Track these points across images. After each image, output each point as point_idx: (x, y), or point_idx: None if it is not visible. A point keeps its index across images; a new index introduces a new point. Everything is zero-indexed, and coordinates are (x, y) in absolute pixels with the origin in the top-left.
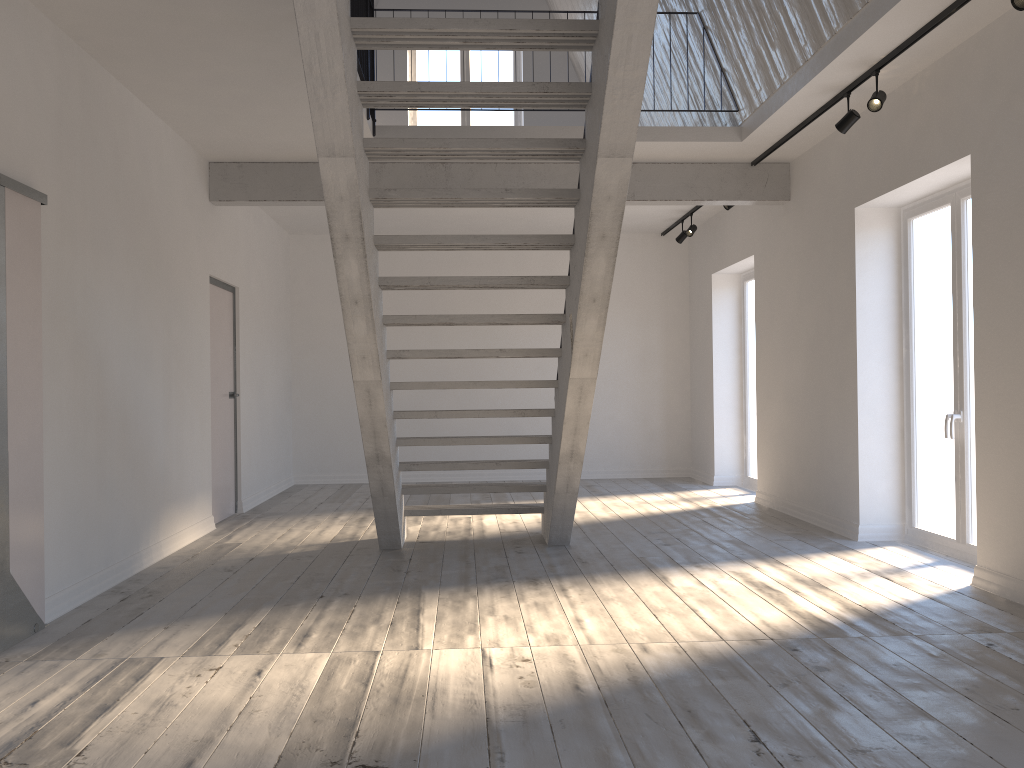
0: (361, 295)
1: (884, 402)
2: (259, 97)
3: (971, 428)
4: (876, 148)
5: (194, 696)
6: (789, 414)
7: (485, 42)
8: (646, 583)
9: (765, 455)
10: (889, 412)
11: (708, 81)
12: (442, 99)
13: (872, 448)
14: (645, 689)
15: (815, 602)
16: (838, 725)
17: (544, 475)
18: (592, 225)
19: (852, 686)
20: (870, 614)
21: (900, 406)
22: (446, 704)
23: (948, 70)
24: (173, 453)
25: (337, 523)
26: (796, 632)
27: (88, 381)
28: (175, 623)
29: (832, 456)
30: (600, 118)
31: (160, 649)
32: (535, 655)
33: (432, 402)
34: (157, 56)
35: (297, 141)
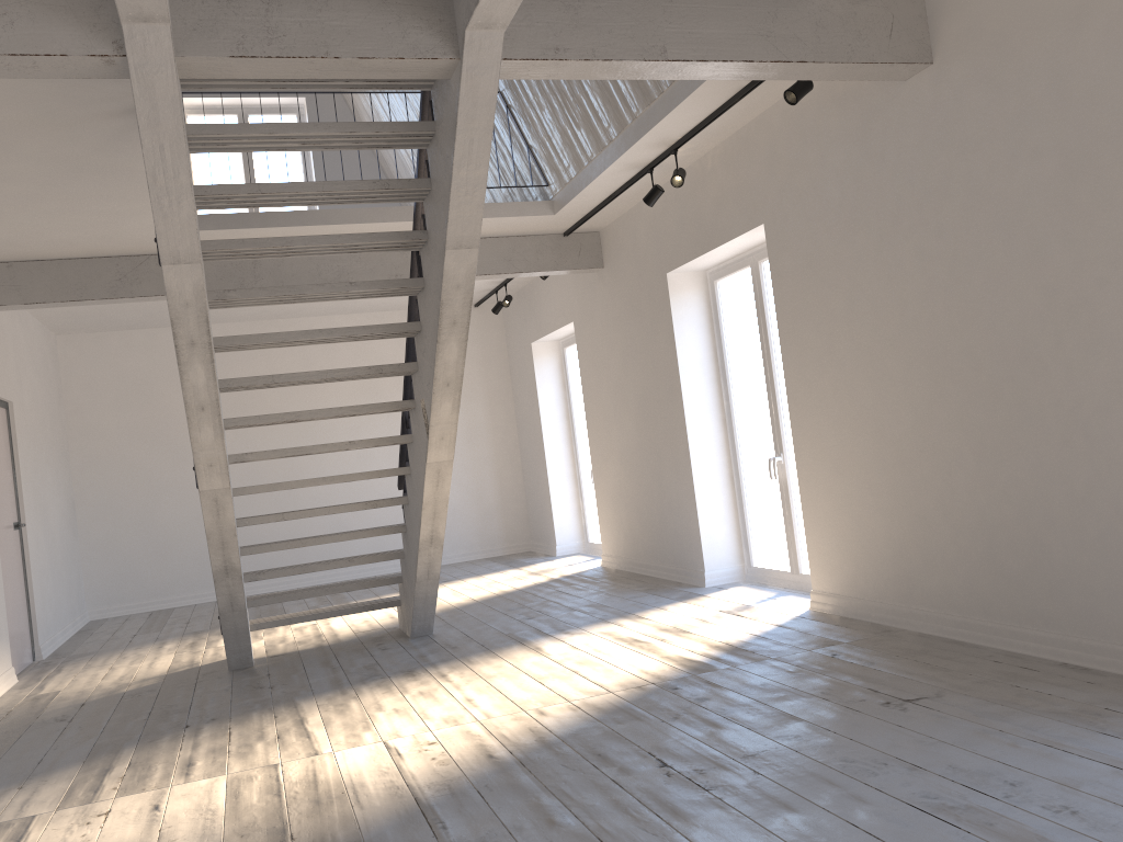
0: (208, 401)
1: (713, 453)
2: (46, 194)
3: (791, 468)
4: (680, 218)
5: (95, 841)
6: (626, 474)
7: (324, 143)
8: (522, 656)
9: (607, 518)
10: (719, 462)
11: (515, 157)
12: (281, 198)
13: (708, 497)
14: (554, 745)
15: (682, 646)
16: (728, 740)
17: (379, 570)
18: (443, 313)
19: (731, 708)
20: (732, 648)
21: (727, 455)
22: (370, 795)
23: (736, 149)
24: None
25: (165, 653)
26: (673, 674)
27: None
28: (28, 781)
29: (672, 510)
30: (446, 213)
31: (27, 808)
32: (439, 737)
33: (246, 506)
34: None
35: (83, 236)
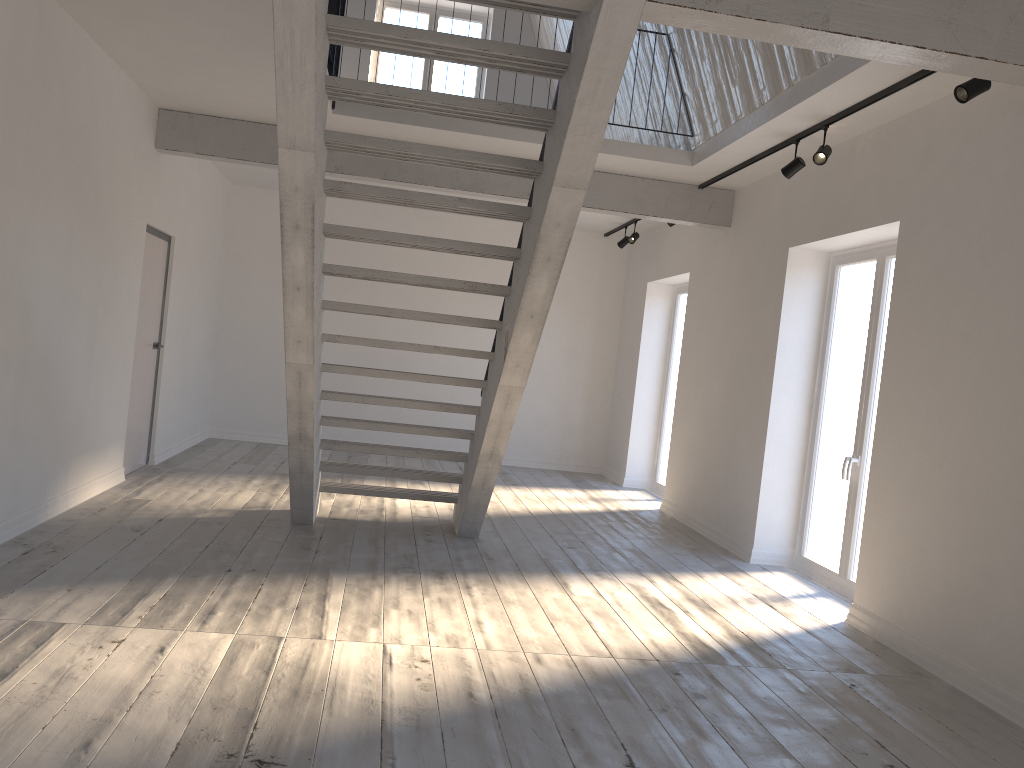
0: (304, 283)
1: (791, 435)
2: (221, 58)
3: (866, 473)
4: (816, 195)
5: (95, 670)
6: (702, 432)
7: (458, 57)
8: (547, 588)
9: (675, 466)
10: (794, 445)
11: (668, 101)
12: (408, 104)
13: (774, 477)
14: (534, 702)
15: (702, 625)
16: (706, 756)
17: None
18: (539, 247)
19: (724, 717)
20: (750, 643)
21: (805, 441)
22: (344, 701)
23: (891, 136)
24: (90, 403)
25: (250, 488)
26: (681, 655)
27: (12, 329)
28: (79, 586)
29: (737, 479)
30: (560, 150)
31: (62, 614)
32: (434, 656)
33: None
34: (120, 5)
35: (254, 102)
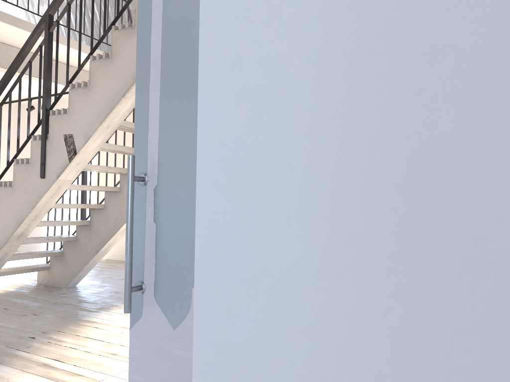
0: (115, 123)
1: None
2: None
3: None
4: None
5: None
6: None
7: None
8: None
9: None
10: None
11: None
12: None
13: None
14: None
15: None
16: None
17: None
18: None
19: None
20: None
21: None
22: None
23: None
24: None
25: None
26: None
27: None
28: None
29: None
30: None
31: None
32: None
33: None
34: None
35: None
